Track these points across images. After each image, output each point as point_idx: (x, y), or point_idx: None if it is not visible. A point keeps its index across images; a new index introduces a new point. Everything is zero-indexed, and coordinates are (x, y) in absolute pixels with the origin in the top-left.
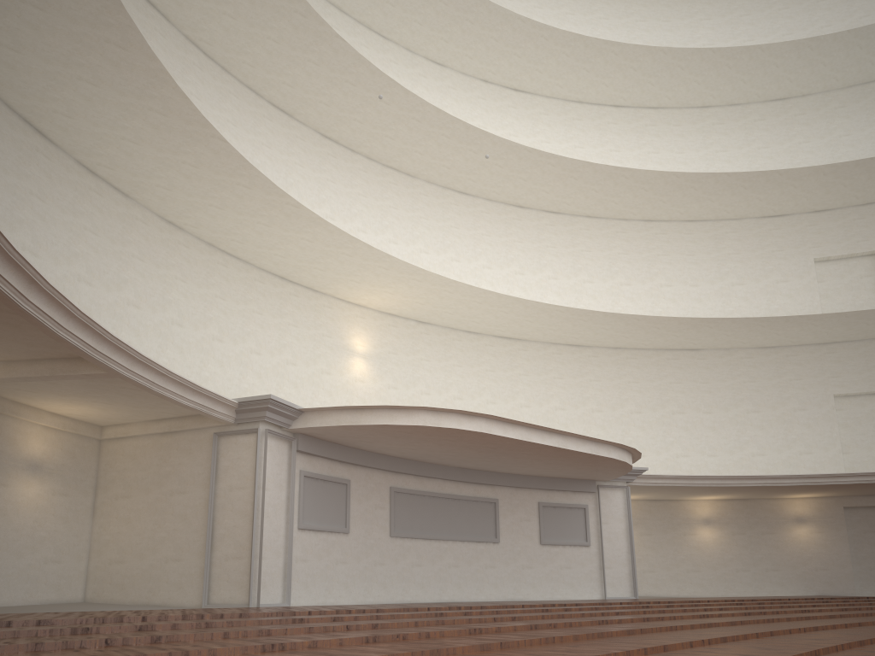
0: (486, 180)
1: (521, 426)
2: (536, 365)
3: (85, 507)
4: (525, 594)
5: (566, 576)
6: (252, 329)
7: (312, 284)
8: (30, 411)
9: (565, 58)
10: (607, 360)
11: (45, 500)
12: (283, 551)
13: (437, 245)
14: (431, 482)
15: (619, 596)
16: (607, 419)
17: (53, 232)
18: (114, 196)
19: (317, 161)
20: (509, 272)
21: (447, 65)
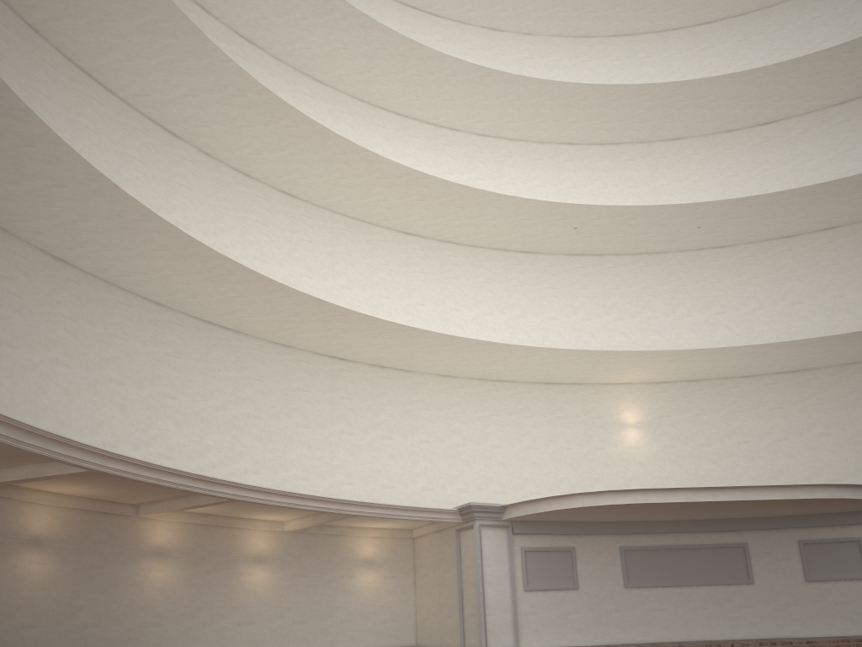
0: (733, 231)
1: (685, 490)
2: (831, 390)
3: (409, 583)
4: (792, 630)
5: (844, 611)
6: (526, 430)
7: (573, 381)
8: (359, 529)
9: (795, 80)
10: None
11: (379, 582)
12: (510, 608)
13: (699, 305)
14: (665, 536)
15: None
16: None
17: (360, 415)
18: (400, 375)
19: (567, 278)
20: (785, 305)
21: (685, 136)
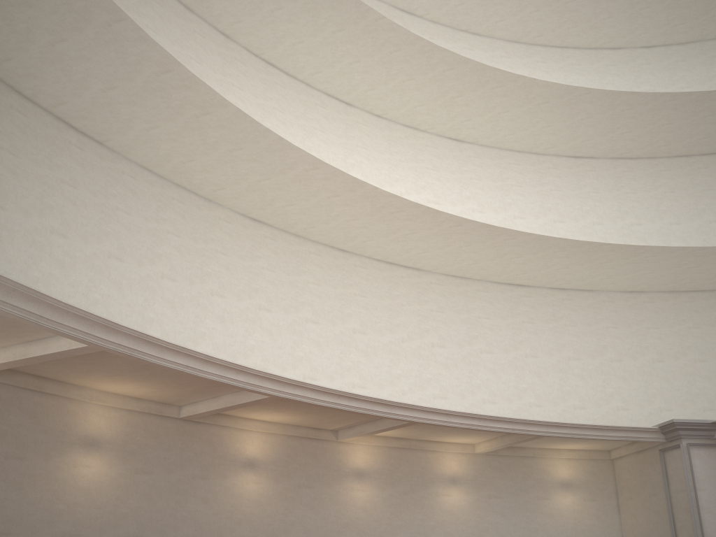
0: None
1: None
2: None
3: (611, 507)
4: None
5: None
6: None
7: None
8: (552, 451)
9: None
10: None
11: (579, 504)
12: None
13: None
14: None
15: None
16: None
17: (543, 338)
18: (581, 295)
19: None
20: None
21: None
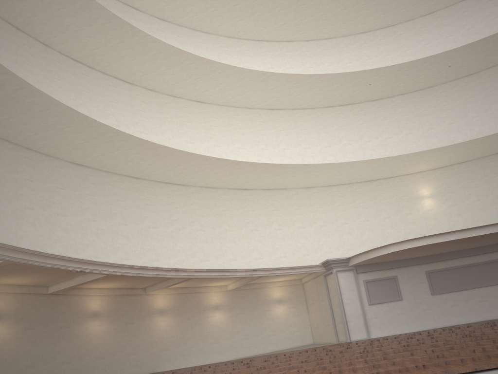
0: (475, 63)
1: (457, 231)
2: None
3: (304, 309)
4: None
5: None
6: (361, 211)
7: (385, 176)
8: (270, 283)
9: None
10: None
11: (287, 311)
12: (362, 316)
13: (460, 114)
14: (453, 261)
15: None
16: None
17: (261, 219)
18: (280, 192)
19: (373, 115)
20: None
21: (435, 10)
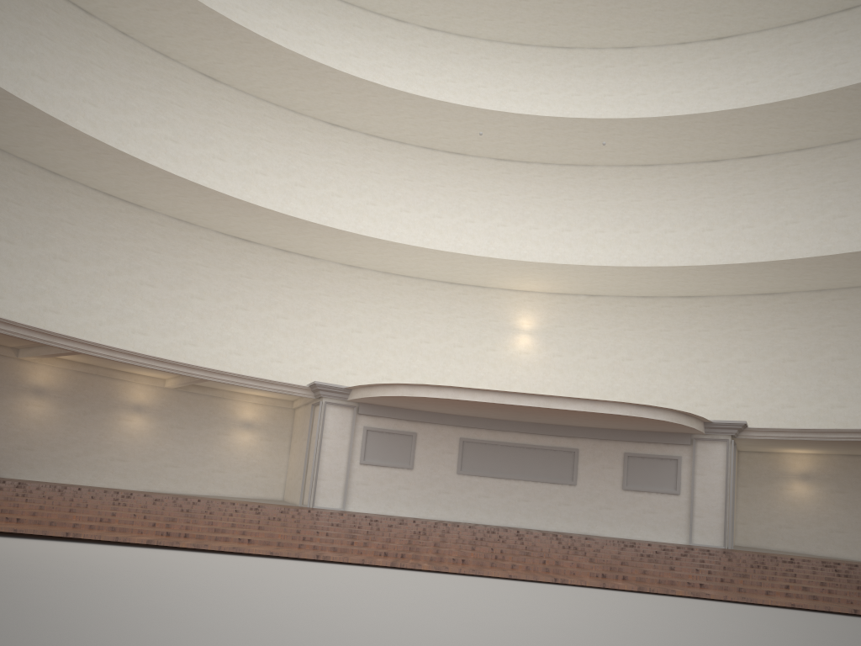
0: (656, 150)
1: (493, 392)
2: (719, 319)
3: (284, 447)
4: (600, 530)
5: (649, 519)
6: (422, 325)
7: (475, 283)
8: (241, 395)
9: None
10: (808, 304)
11: (255, 442)
12: (344, 477)
13: (615, 222)
14: (505, 434)
15: (708, 544)
16: (801, 369)
17: (258, 294)
18: (304, 260)
19: (490, 183)
20: (695, 230)
21: (637, 45)
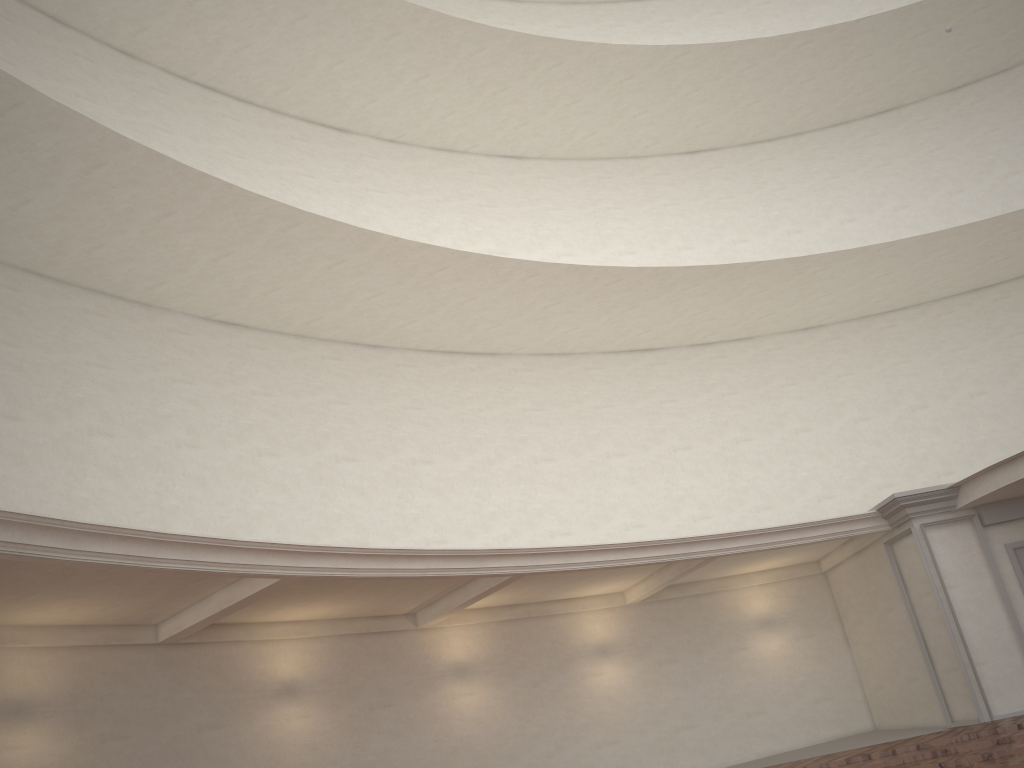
0: None
1: None
2: None
3: (836, 640)
4: None
5: None
6: (960, 371)
7: (1018, 272)
8: (738, 579)
9: None
10: None
11: (790, 647)
12: (1015, 646)
13: None
14: None
15: None
16: None
17: (694, 419)
18: (737, 347)
19: (959, 125)
20: None
21: None
